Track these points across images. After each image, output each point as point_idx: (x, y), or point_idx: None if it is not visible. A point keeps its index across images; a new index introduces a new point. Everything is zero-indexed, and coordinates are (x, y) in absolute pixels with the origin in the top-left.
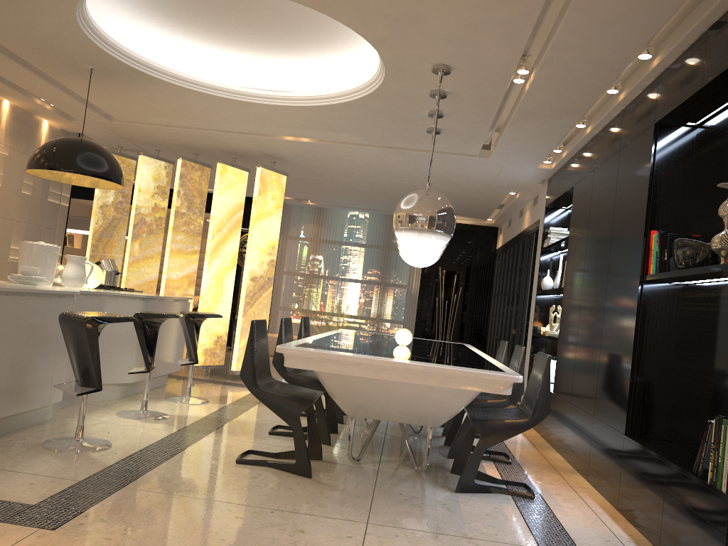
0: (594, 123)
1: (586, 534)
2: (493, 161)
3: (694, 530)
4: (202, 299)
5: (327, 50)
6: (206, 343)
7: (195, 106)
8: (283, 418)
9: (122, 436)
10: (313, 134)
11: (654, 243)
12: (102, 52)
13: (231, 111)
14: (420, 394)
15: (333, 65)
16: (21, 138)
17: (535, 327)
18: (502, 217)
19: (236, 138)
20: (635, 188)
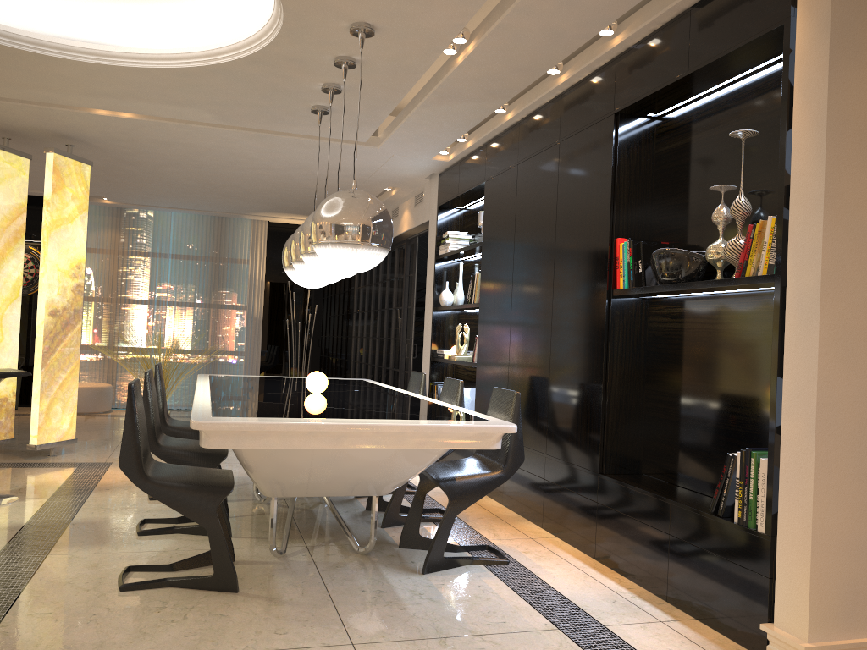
0: (519, 108)
1: (589, 597)
2: (381, 151)
3: (719, 576)
4: None
5: None
6: None
7: None
8: (192, 517)
9: None
10: (144, 107)
11: (623, 253)
12: None
13: (18, 69)
14: (377, 459)
15: (181, 11)
16: None
17: (434, 350)
18: None
19: (15, 109)
20: (590, 188)
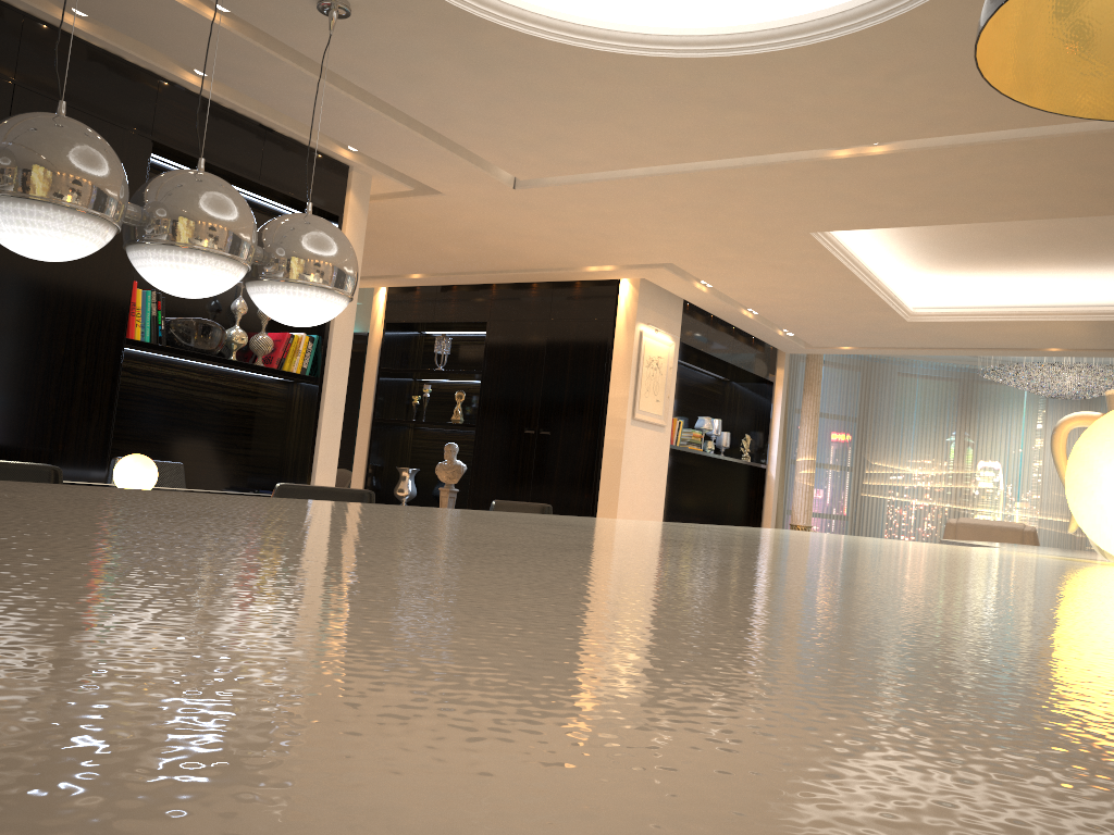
0: None
1: None
2: None
3: None
4: None
5: None
6: None
7: None
8: None
9: None
10: None
11: (143, 301)
12: None
13: None
14: None
15: None
16: None
17: None
18: None
19: None
20: None
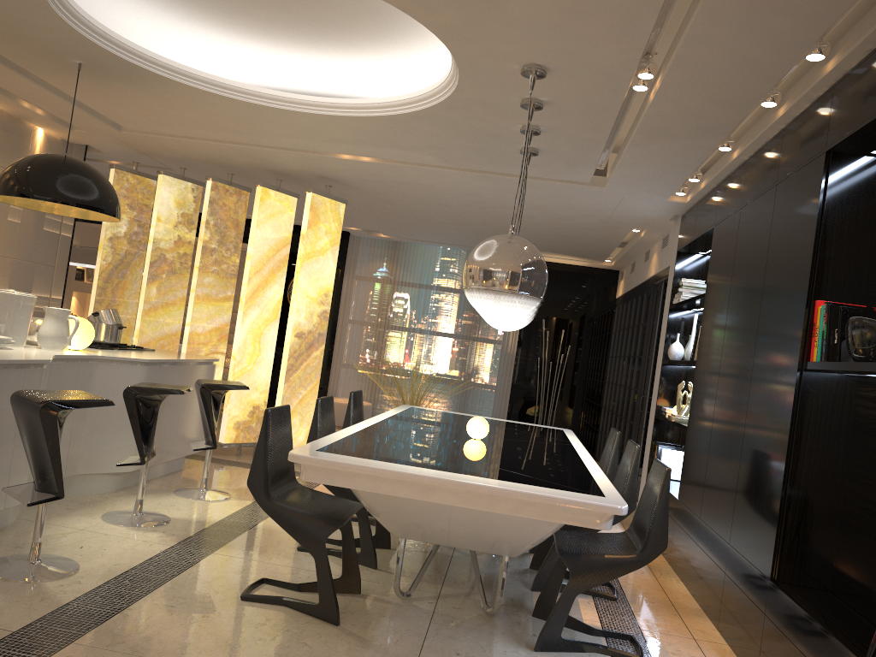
0: (743, 146)
1: None
2: (609, 191)
3: None
4: (235, 359)
5: (388, 43)
6: (238, 414)
7: (220, 114)
8: (302, 544)
9: (98, 553)
10: (375, 152)
11: (820, 318)
12: (88, 43)
13: (266, 121)
14: (489, 518)
15: (397, 62)
16: (7, 150)
17: (659, 407)
18: (624, 259)
19: (279, 155)
20: (796, 238)
